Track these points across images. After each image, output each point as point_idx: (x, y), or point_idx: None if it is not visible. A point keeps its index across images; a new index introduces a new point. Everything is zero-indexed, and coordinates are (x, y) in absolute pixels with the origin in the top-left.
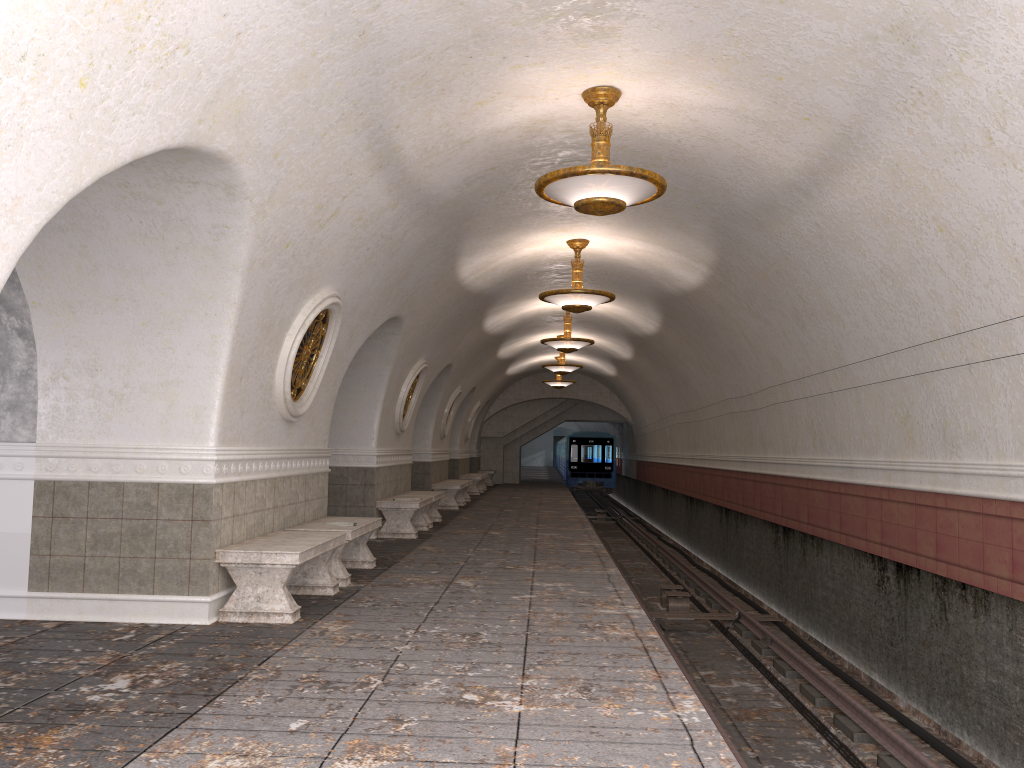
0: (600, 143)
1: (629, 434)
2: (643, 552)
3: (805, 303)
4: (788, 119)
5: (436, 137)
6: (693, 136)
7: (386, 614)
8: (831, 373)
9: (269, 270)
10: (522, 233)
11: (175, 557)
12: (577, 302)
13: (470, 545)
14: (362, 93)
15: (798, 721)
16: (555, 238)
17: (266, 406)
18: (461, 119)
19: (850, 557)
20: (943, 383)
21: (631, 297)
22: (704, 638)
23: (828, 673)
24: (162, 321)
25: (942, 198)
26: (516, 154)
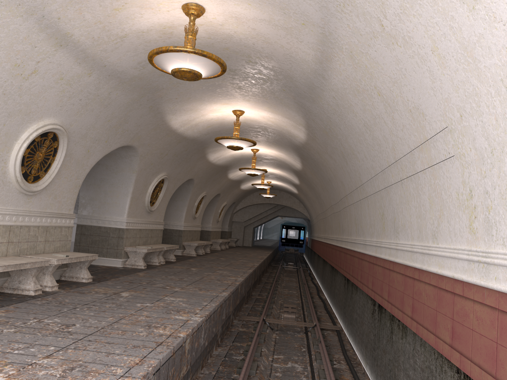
0: (188, 37)
1: (310, 225)
2: (298, 286)
3: (344, 148)
4: (295, 25)
5: (97, 30)
6: (258, 40)
7: (41, 309)
8: (359, 189)
9: None
10: (202, 103)
11: None
12: (233, 144)
13: (167, 274)
14: None
15: None
16: (224, 108)
17: (0, 183)
18: (109, 20)
19: (365, 296)
20: (394, 194)
21: (283, 147)
22: (293, 336)
23: (344, 363)
24: None
25: (375, 72)
26: None
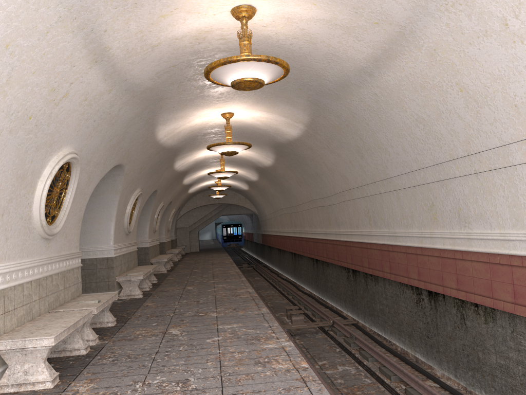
0: (245, 43)
1: (256, 220)
2: (271, 285)
3: (364, 143)
4: (363, 24)
5: (134, 41)
6: (300, 40)
7: (122, 368)
8: (380, 182)
9: (17, 136)
10: (194, 110)
11: None
12: (230, 149)
13: (176, 299)
14: (73, 0)
15: (382, 392)
16: (214, 112)
17: (27, 231)
18: (151, 28)
19: (397, 287)
20: (457, 185)
21: (258, 146)
22: (315, 338)
23: (391, 355)
24: None
25: (464, 69)
26: (189, 56)
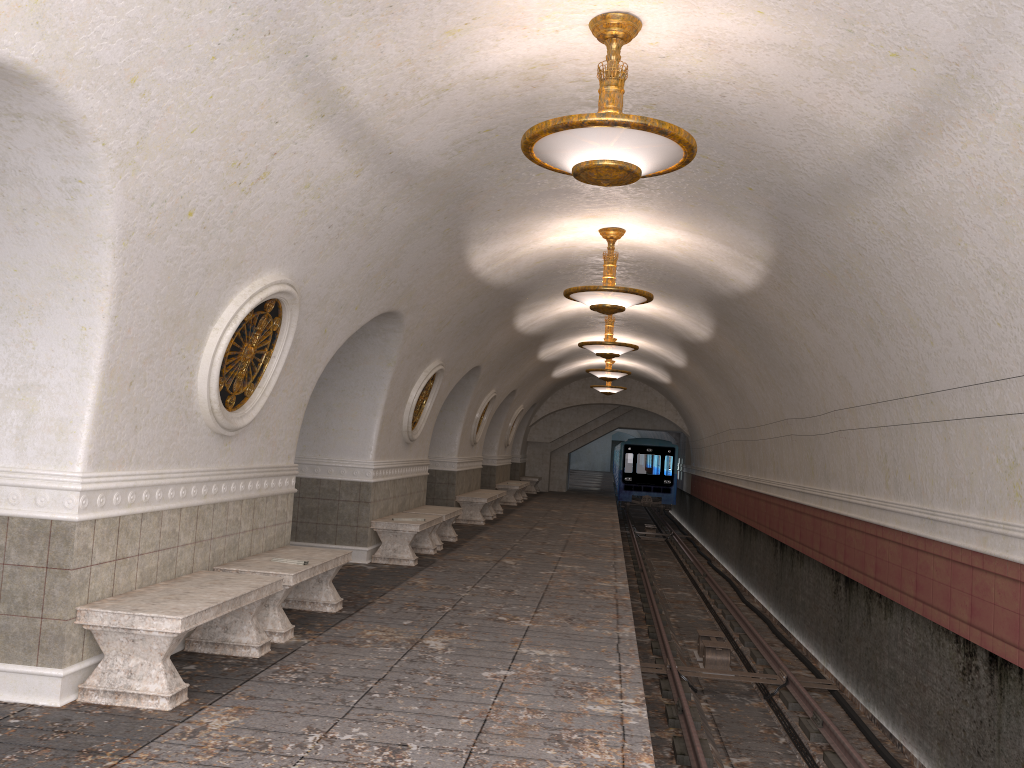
0: (610, 89)
1: (685, 445)
2: (689, 579)
3: (882, 312)
4: (868, 57)
5: (398, 79)
6: (741, 88)
7: (303, 698)
8: (912, 400)
9: (164, 244)
10: (543, 218)
11: (23, 614)
12: (607, 301)
13: (471, 579)
14: None
15: None
16: (584, 226)
17: (182, 418)
18: (428, 55)
19: (927, 630)
20: None
21: (680, 298)
22: (743, 705)
23: None
24: (18, 306)
25: None
26: (516, 112)
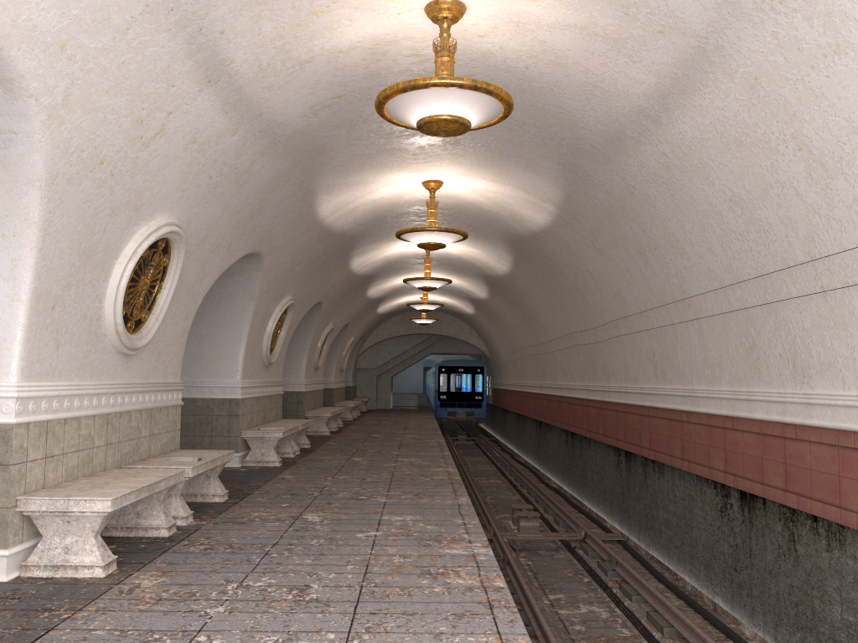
0: (444, 59)
1: (486, 365)
2: (498, 470)
3: (649, 238)
4: (640, 34)
5: (271, 52)
6: (541, 61)
7: (215, 561)
8: (673, 306)
9: (80, 188)
10: (378, 172)
11: None
12: (432, 240)
13: (330, 473)
14: None
15: None
16: (411, 179)
17: (93, 338)
18: (296, 32)
19: (692, 482)
20: (794, 312)
21: (485, 239)
22: (553, 558)
23: (672, 596)
24: None
25: (804, 112)
26: (362, 81)
